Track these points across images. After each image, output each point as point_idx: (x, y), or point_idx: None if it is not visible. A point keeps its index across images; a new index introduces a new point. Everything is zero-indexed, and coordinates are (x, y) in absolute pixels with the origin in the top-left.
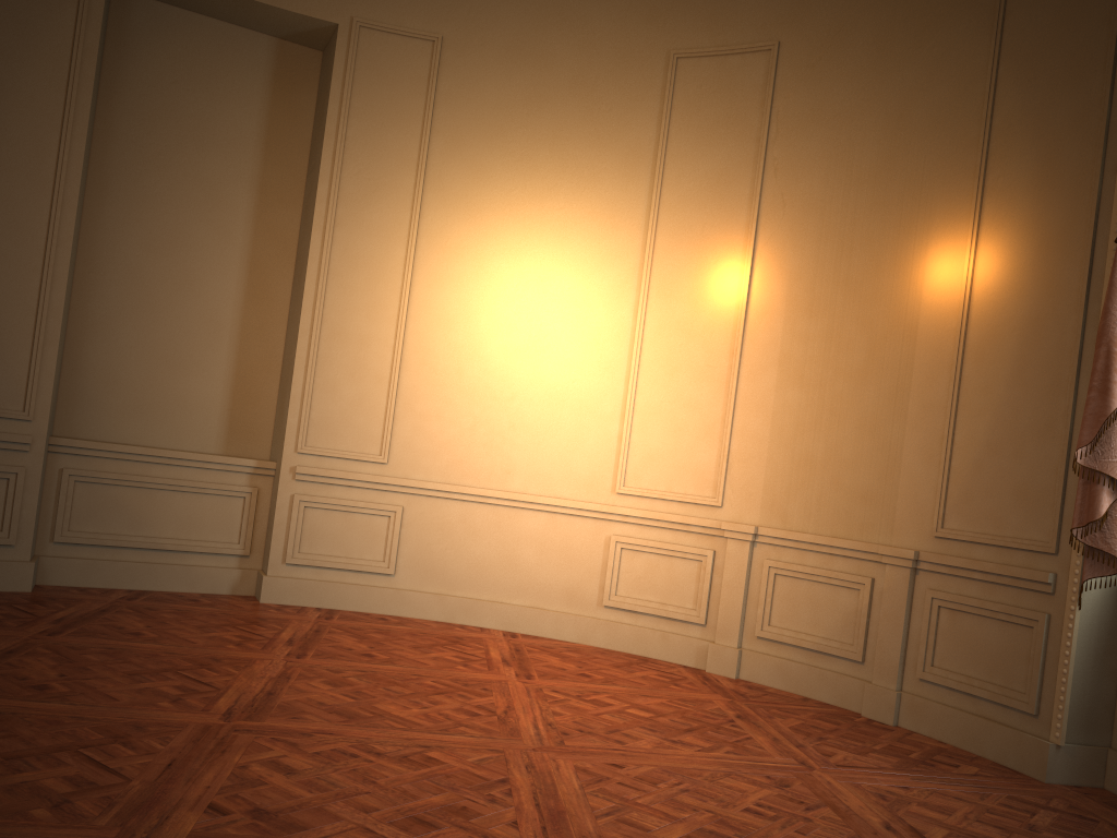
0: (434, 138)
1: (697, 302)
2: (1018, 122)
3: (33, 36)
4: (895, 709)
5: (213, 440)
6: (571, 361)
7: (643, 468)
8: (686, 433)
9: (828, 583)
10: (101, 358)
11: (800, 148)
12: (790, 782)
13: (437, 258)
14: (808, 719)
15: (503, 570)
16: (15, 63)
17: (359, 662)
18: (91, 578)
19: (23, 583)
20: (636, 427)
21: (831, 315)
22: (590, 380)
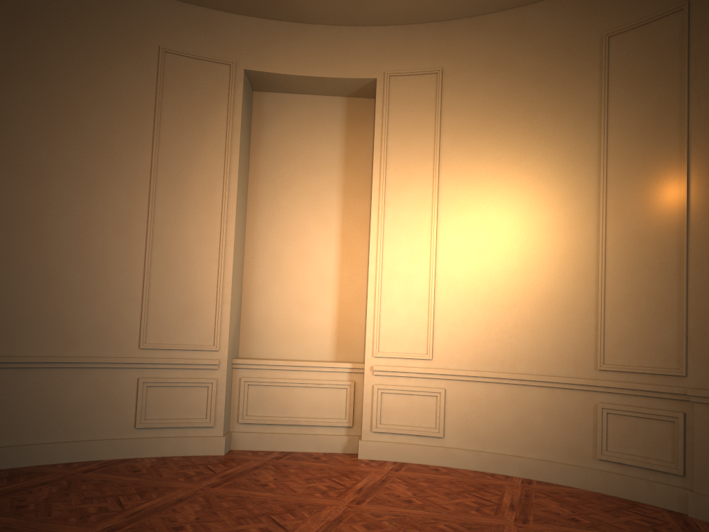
0: (443, 135)
1: (646, 215)
2: None
3: (205, 128)
4: None
5: (328, 352)
6: (553, 273)
7: (617, 349)
8: (649, 318)
9: None
10: (261, 308)
11: None
12: None
13: (452, 214)
14: None
15: (519, 432)
16: (197, 145)
17: (398, 508)
18: (260, 445)
19: (219, 449)
20: (608, 317)
21: None
22: (569, 285)
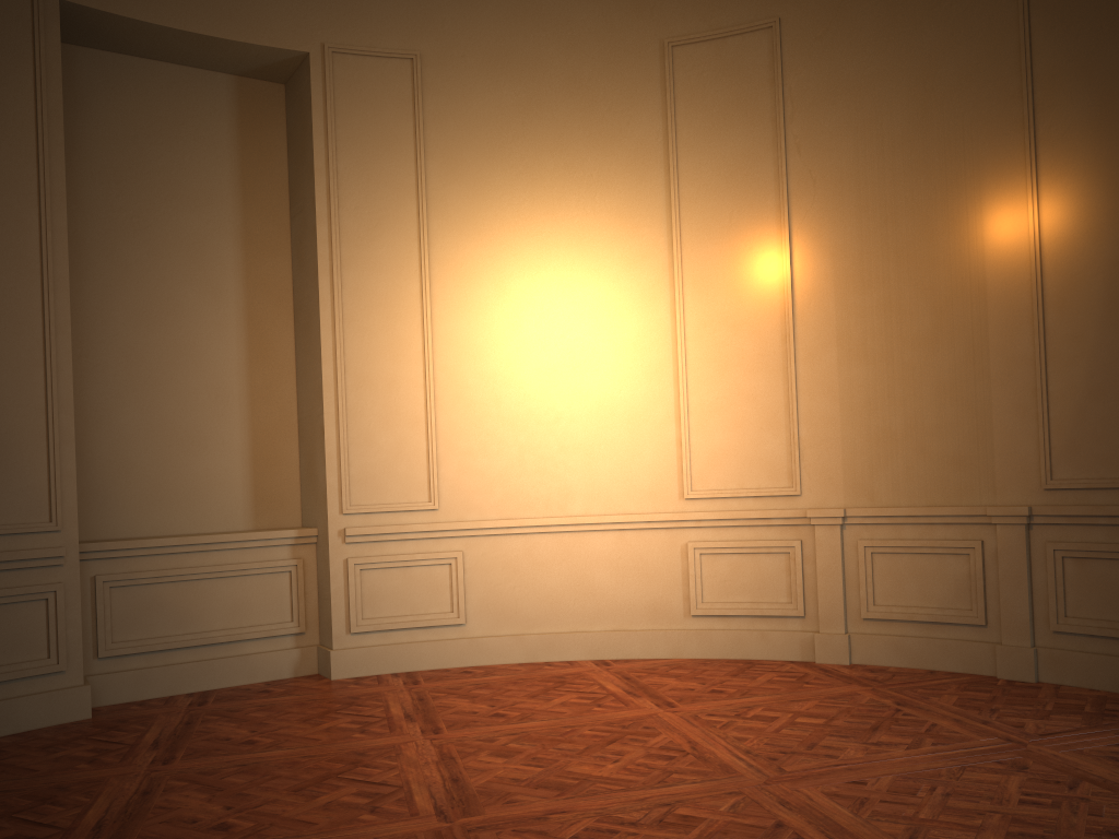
0: (429, 160)
1: (737, 292)
2: (1063, 69)
3: None
4: (1034, 666)
5: (240, 516)
6: (612, 372)
7: (708, 469)
8: (749, 427)
9: (932, 552)
10: (108, 448)
11: (821, 123)
12: (1023, 763)
13: (454, 285)
14: (959, 692)
15: (578, 597)
16: None
17: (499, 725)
18: (145, 690)
19: (82, 710)
20: (694, 428)
21: (886, 286)
22: (637, 388)
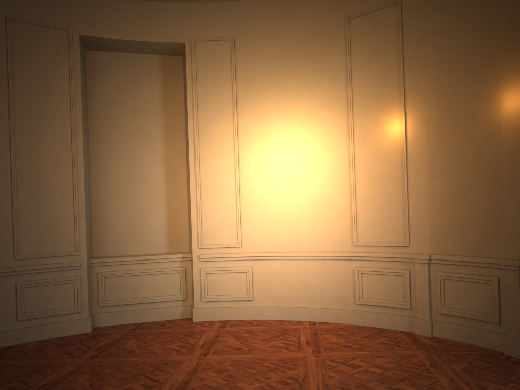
0: (238, 86)
1: (380, 142)
2: None
3: (51, 82)
4: None
5: (162, 247)
6: (321, 182)
7: (365, 231)
8: (385, 210)
9: (473, 281)
10: (108, 218)
11: (420, 51)
12: None
13: (249, 143)
14: (472, 361)
15: (304, 291)
16: (46, 96)
17: (233, 355)
18: (117, 320)
19: (87, 328)
20: (359, 210)
21: (452, 137)
22: (332, 190)
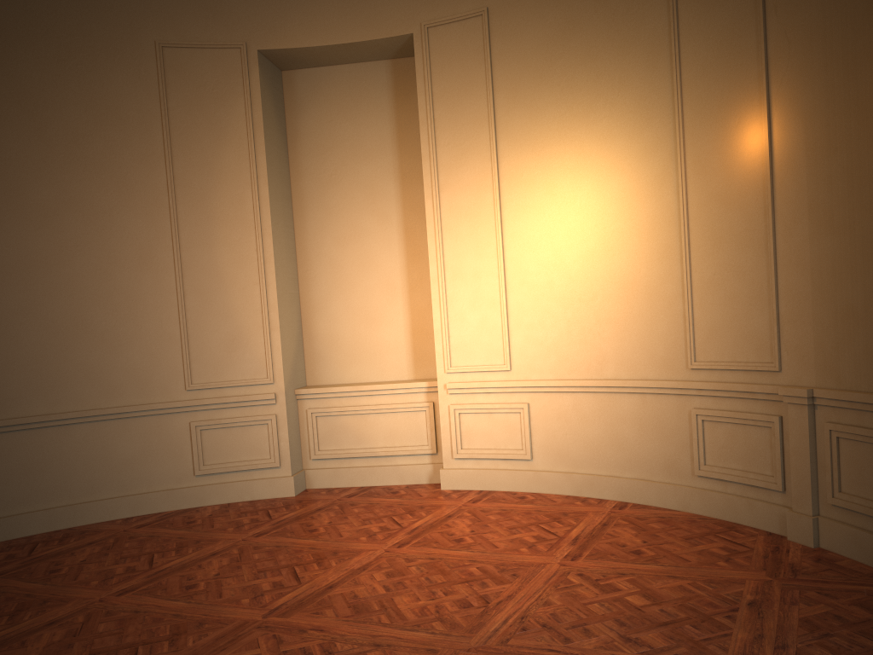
0: (497, 94)
1: (728, 169)
2: None
3: (222, 130)
4: None
5: (405, 370)
6: (634, 254)
7: (708, 342)
8: (739, 302)
9: None
10: (324, 327)
11: None
12: None
13: (517, 193)
14: (843, 606)
15: (612, 448)
16: (216, 152)
17: (440, 549)
18: (337, 481)
19: (289, 491)
20: (696, 303)
21: (849, 147)
22: (652, 267)
